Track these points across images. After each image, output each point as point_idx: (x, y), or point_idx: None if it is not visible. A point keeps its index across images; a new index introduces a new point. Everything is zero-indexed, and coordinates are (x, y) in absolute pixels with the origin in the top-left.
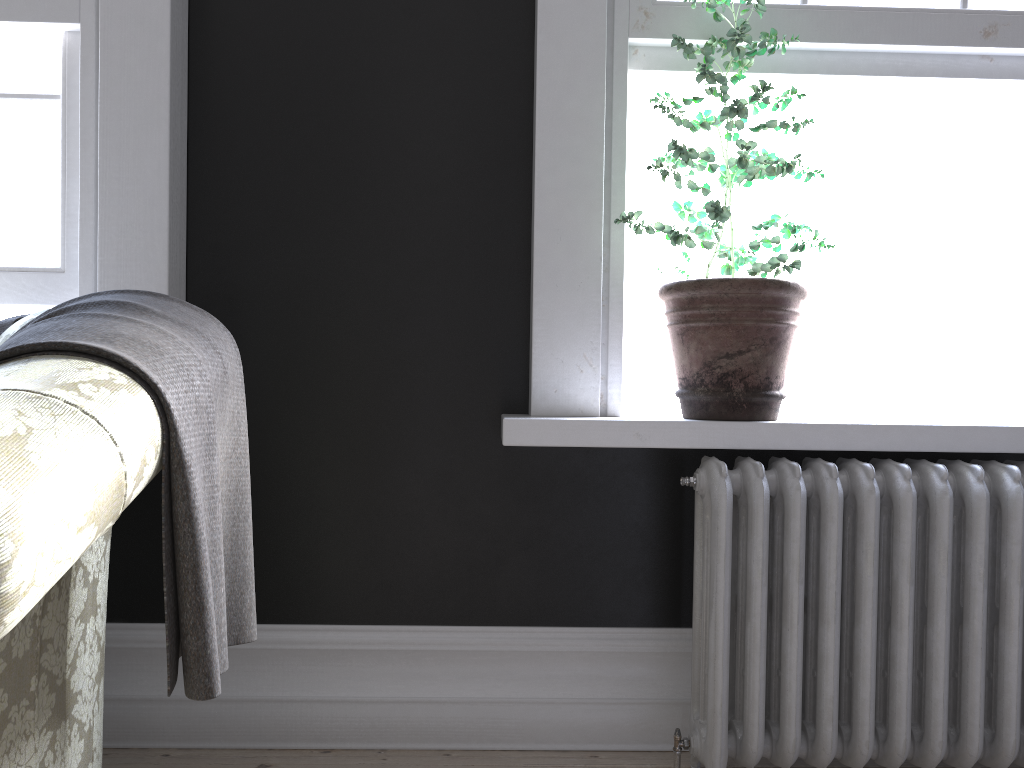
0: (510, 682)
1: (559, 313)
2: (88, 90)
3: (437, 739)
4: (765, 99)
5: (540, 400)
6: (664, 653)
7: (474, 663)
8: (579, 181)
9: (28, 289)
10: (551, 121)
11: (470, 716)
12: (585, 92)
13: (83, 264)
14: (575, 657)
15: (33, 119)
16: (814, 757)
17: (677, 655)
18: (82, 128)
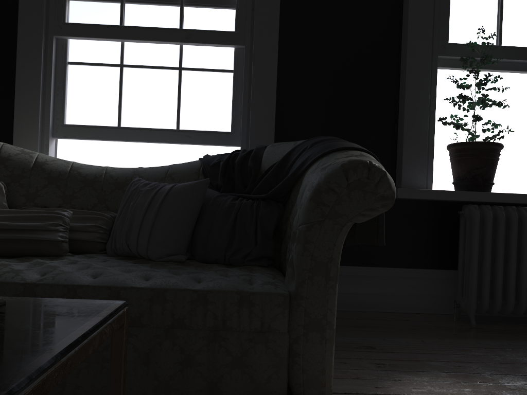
0: (386, 287)
1: (412, 153)
2: (247, 69)
3: (360, 307)
4: (489, 79)
5: (404, 184)
6: (442, 278)
7: (373, 280)
8: (420, 106)
9: (220, 139)
10: (411, 84)
11: (372, 299)
12: (423, 75)
13: (242, 131)
14: (410, 279)
15: (222, 78)
16: (505, 310)
17: (447, 279)
18: (244, 82)
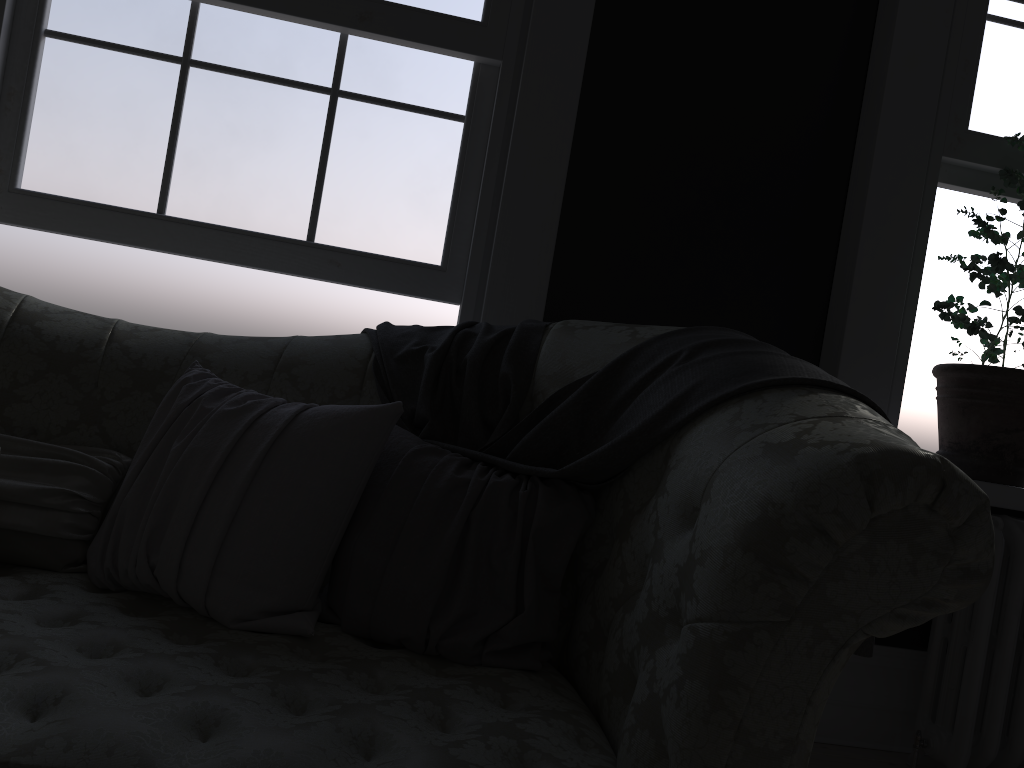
0: None
1: (859, 373)
2: (500, 119)
3: None
4: None
5: None
6: (884, 667)
7: None
8: (891, 267)
9: (412, 281)
10: (876, 214)
11: None
12: (906, 195)
13: (472, 268)
14: None
15: (435, 133)
16: None
17: (894, 670)
18: (490, 151)
